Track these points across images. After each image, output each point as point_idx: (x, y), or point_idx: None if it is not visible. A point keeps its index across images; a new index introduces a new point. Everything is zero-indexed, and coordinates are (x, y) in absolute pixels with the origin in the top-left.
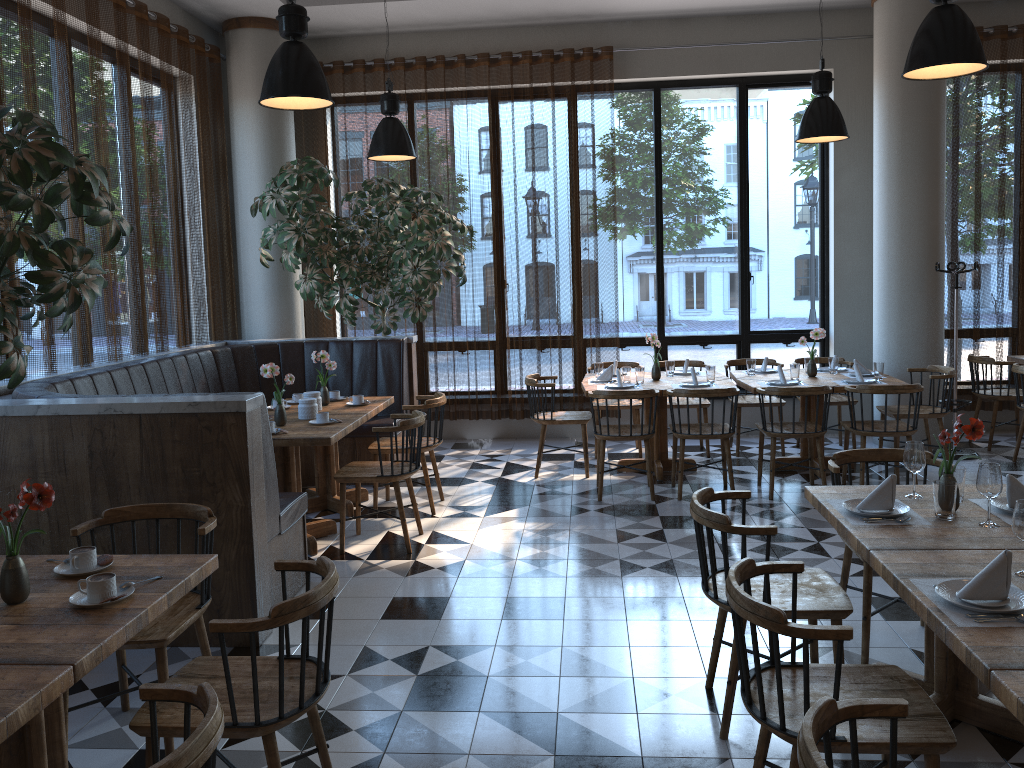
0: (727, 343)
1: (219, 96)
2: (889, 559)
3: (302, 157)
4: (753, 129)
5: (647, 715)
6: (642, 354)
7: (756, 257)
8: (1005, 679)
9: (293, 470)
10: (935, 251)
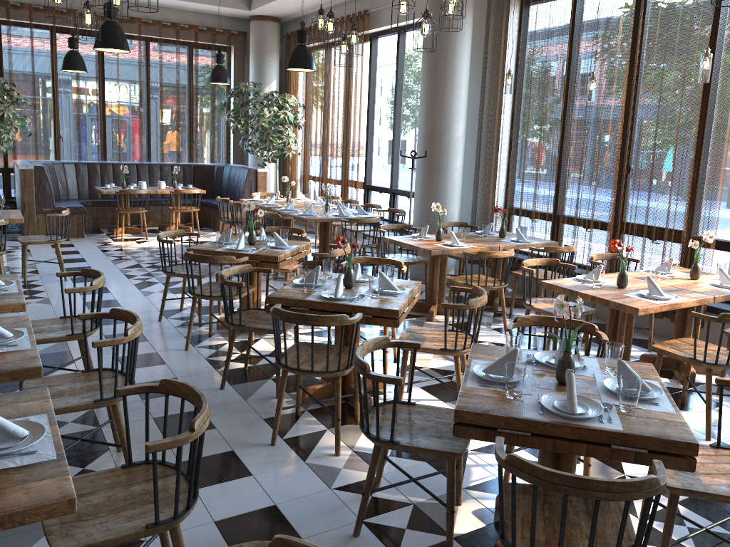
0: None
1: (241, 54)
2: None
3: (285, 80)
4: None
5: None
6: (388, 198)
7: None
8: None
9: (121, 205)
10: (430, 143)
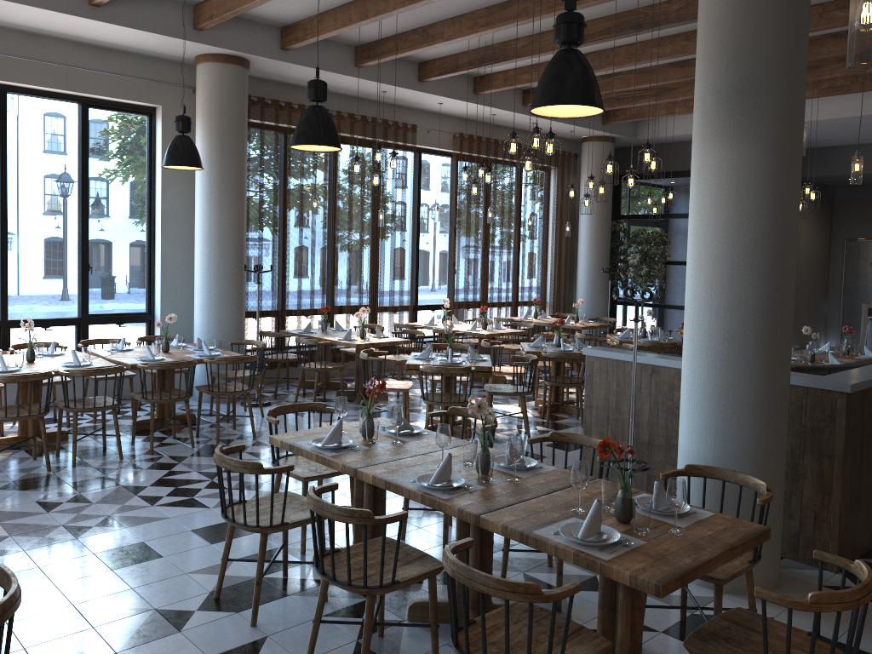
0: (68, 325)
1: None
2: (373, 471)
3: None
4: (93, 142)
5: (189, 630)
6: None
7: (94, 251)
8: (489, 517)
9: None
10: (242, 255)
